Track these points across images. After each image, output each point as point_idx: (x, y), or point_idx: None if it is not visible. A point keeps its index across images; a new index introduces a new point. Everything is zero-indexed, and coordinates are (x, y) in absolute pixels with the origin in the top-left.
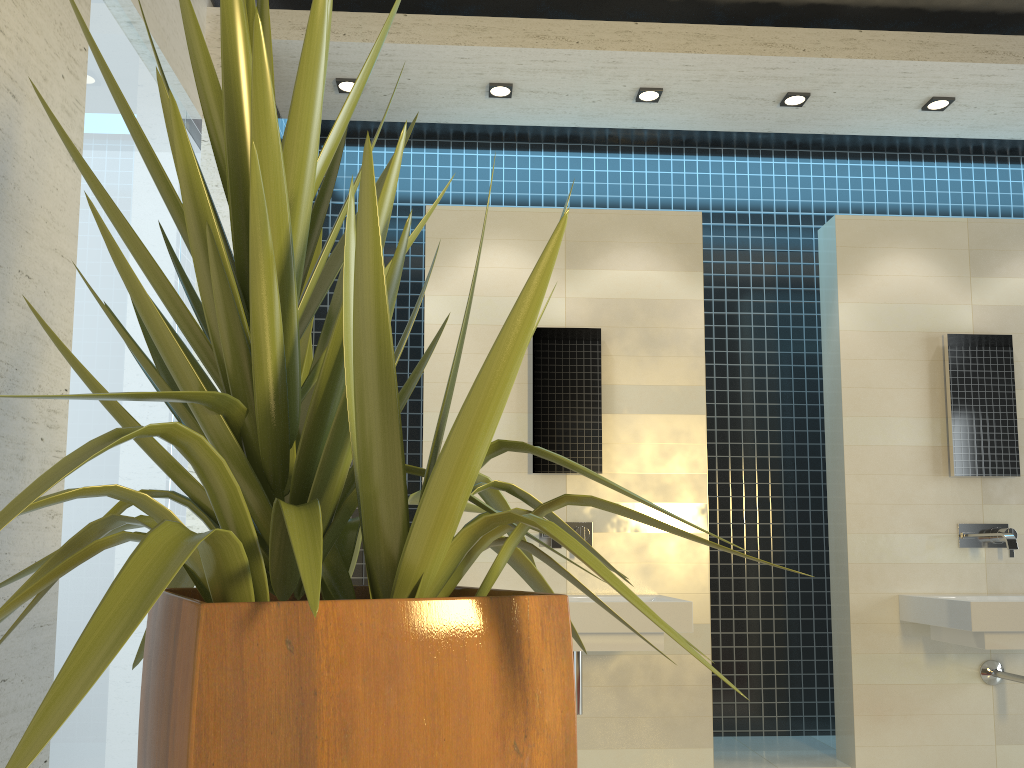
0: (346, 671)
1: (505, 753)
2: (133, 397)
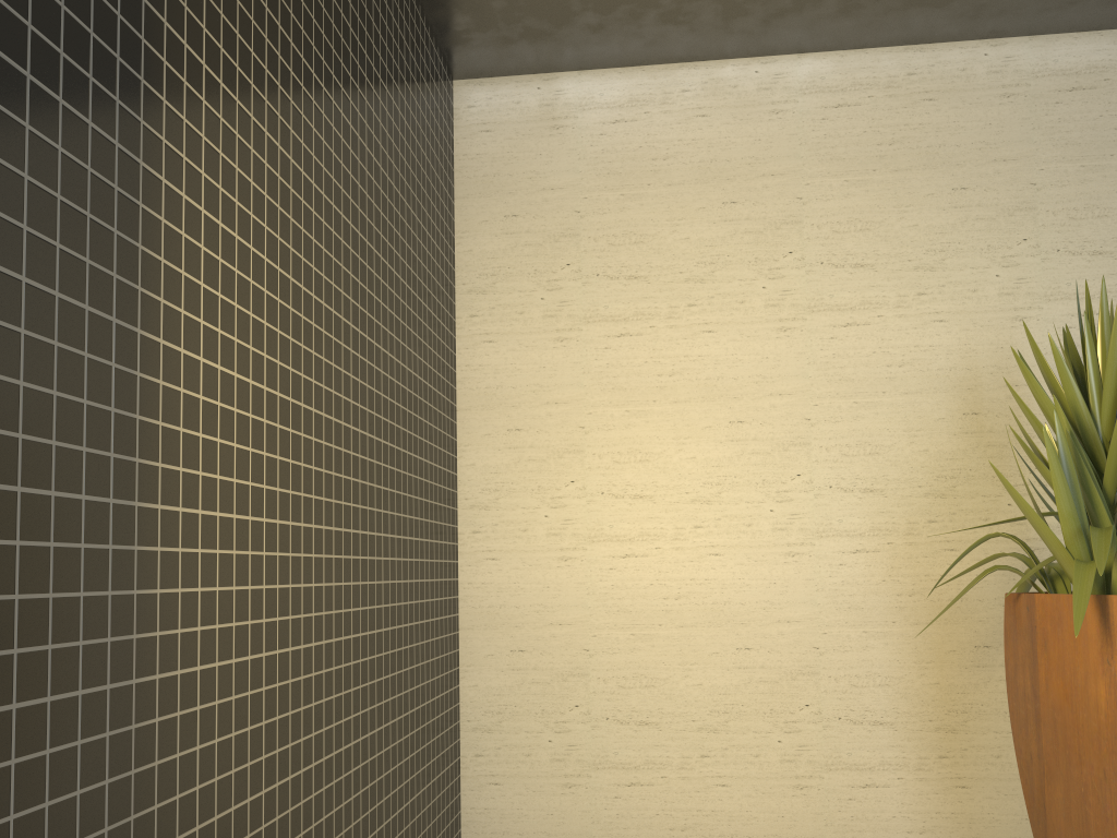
0: (1044, 620)
1: (1103, 663)
2: (993, 524)
